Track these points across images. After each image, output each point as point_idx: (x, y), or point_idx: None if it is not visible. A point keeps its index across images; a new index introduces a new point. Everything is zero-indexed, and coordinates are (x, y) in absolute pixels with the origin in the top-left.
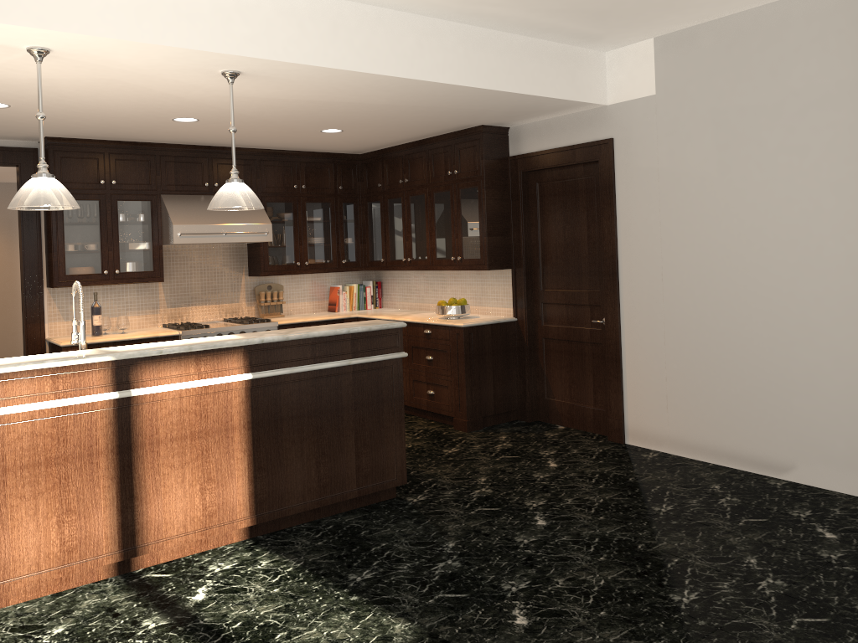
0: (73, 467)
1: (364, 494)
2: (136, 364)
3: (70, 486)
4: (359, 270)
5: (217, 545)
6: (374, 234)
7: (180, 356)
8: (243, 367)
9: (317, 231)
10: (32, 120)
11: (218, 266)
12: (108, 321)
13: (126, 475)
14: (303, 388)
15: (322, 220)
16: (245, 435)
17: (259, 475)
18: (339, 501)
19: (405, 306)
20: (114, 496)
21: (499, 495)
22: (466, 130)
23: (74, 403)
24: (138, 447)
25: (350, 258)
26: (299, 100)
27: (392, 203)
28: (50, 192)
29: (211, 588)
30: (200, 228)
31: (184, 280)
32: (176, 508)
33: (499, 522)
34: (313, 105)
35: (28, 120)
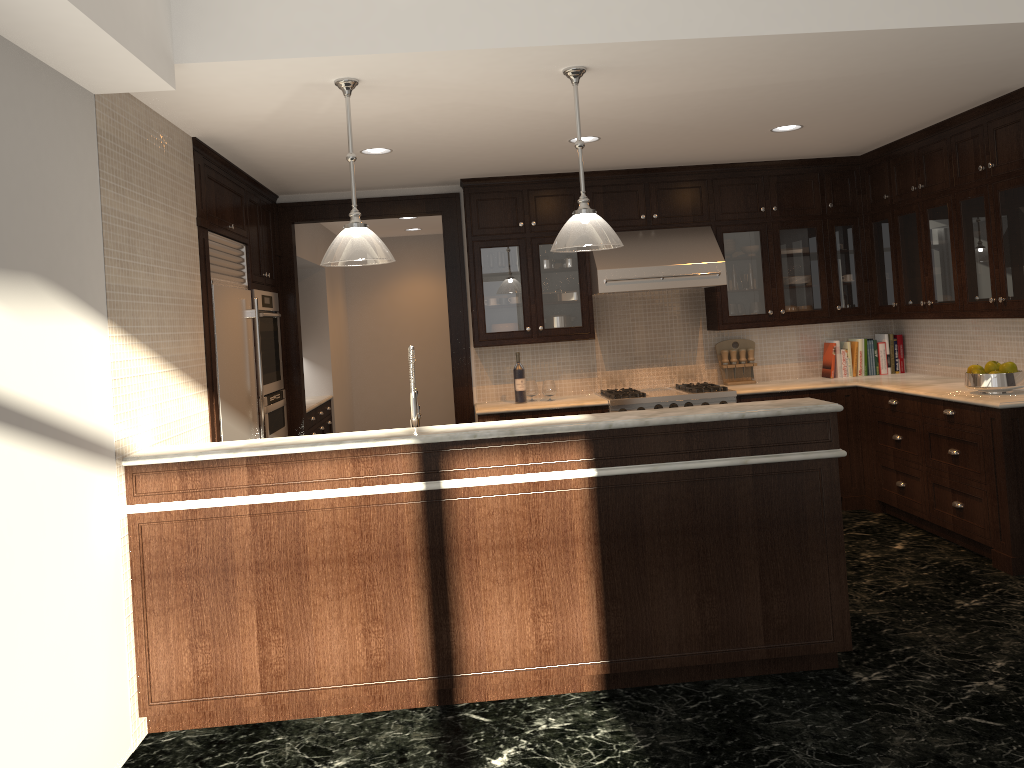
0: (378, 568)
1: (776, 656)
2: (447, 450)
3: (376, 590)
4: (863, 318)
5: (561, 691)
6: (882, 267)
7: (500, 441)
8: (585, 459)
9: (797, 267)
10: (429, 163)
11: (666, 318)
12: (533, 385)
13: (438, 586)
14: (674, 494)
15: (803, 252)
16: (590, 551)
17: (612, 608)
18: (736, 661)
19: (936, 371)
20: (425, 608)
21: (1015, 699)
22: (1003, 97)
23: (376, 493)
24: (452, 552)
25: (849, 302)
26: (700, 93)
27: (904, 221)
28: (355, 245)
29: (519, 753)
30: (630, 273)
31: (625, 336)
32: (501, 635)
33: (990, 750)
34: (726, 97)
35: (425, 163)
